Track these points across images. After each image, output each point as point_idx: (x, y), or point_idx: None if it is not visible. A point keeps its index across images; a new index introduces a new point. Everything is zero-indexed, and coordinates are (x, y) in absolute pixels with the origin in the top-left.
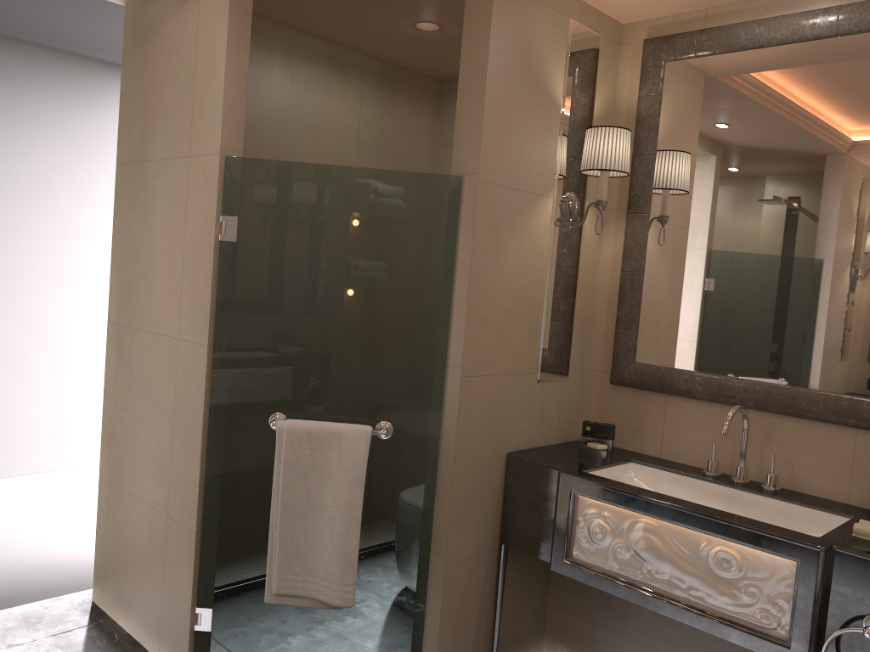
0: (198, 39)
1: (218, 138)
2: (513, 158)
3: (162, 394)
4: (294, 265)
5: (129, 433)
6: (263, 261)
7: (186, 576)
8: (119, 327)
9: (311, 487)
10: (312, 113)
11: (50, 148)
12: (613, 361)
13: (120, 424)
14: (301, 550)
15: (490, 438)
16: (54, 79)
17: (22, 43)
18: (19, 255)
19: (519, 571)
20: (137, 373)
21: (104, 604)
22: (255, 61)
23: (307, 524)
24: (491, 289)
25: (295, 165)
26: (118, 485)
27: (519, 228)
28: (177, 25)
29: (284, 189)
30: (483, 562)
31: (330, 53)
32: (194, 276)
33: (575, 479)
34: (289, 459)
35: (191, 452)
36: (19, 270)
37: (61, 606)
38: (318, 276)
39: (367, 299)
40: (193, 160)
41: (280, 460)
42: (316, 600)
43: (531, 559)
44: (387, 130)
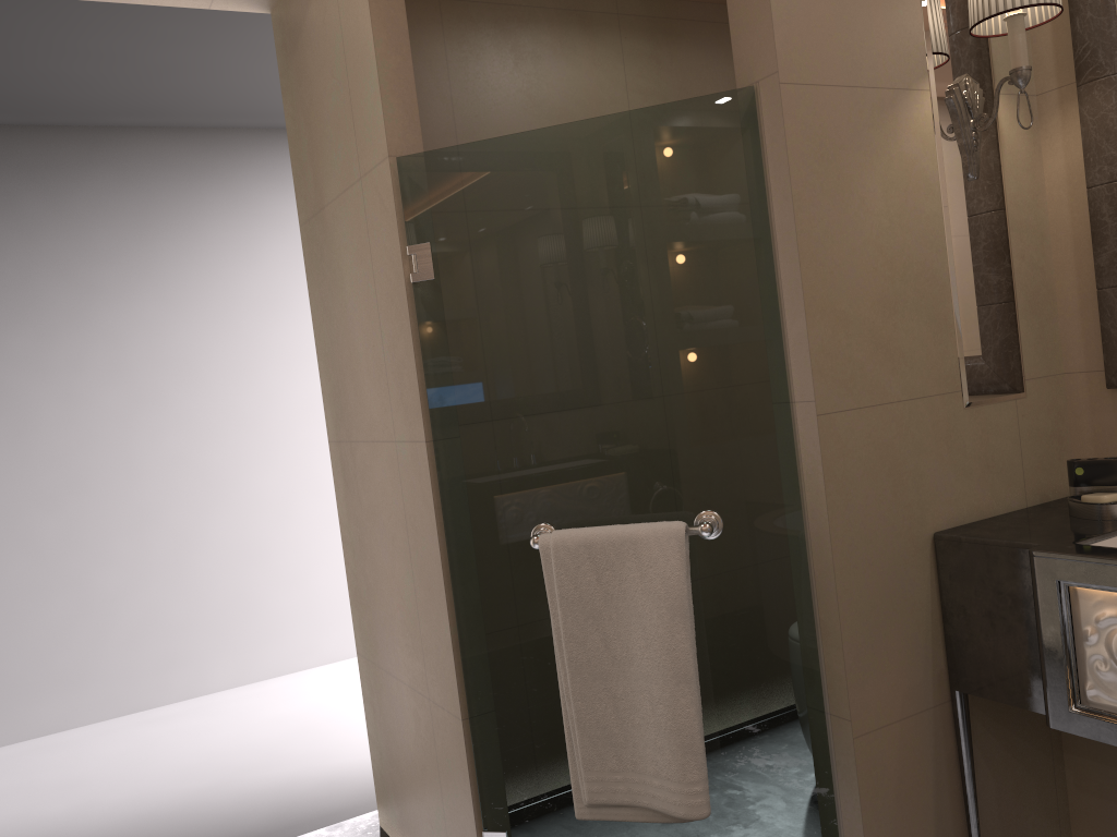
0: (340, 9)
1: (383, 135)
2: (839, 35)
3: (394, 525)
4: (611, 337)
5: (373, 588)
6: (570, 340)
7: (463, 786)
8: (339, 445)
9: (608, 632)
10: (553, 95)
11: (278, 251)
12: (1105, 347)
13: (362, 577)
14: (612, 733)
15: (895, 512)
16: (267, 165)
17: (222, 131)
18: (265, 390)
19: (999, 734)
20: (365, 503)
21: (391, 830)
22: (455, 41)
23: (613, 690)
24: (843, 262)
25: (588, 205)
26: (375, 662)
27: (875, 152)
28: (318, 3)
29: (580, 240)
30: (925, 724)
31: (563, 3)
32: (395, 345)
33: (1063, 558)
34: (566, 592)
35: (436, 602)
36: (269, 409)
37: (340, 836)
38: (645, 345)
39: (718, 362)
40: (365, 181)
41: (554, 595)
42: (652, 810)
43: (1018, 710)
44: (672, 95)
